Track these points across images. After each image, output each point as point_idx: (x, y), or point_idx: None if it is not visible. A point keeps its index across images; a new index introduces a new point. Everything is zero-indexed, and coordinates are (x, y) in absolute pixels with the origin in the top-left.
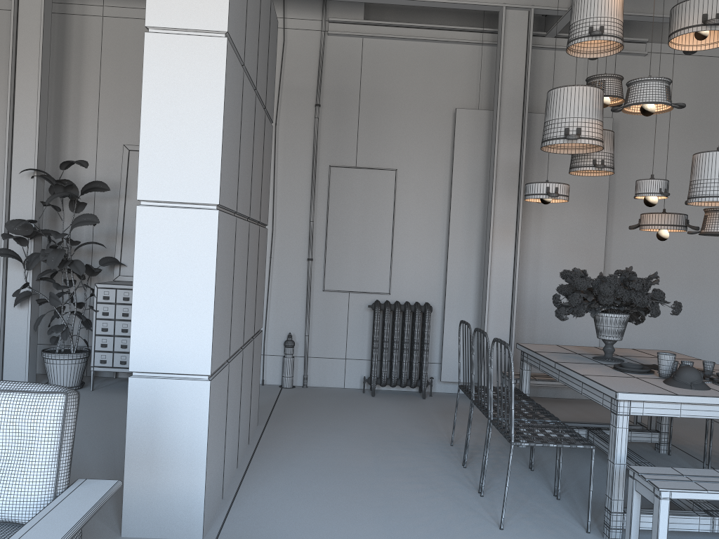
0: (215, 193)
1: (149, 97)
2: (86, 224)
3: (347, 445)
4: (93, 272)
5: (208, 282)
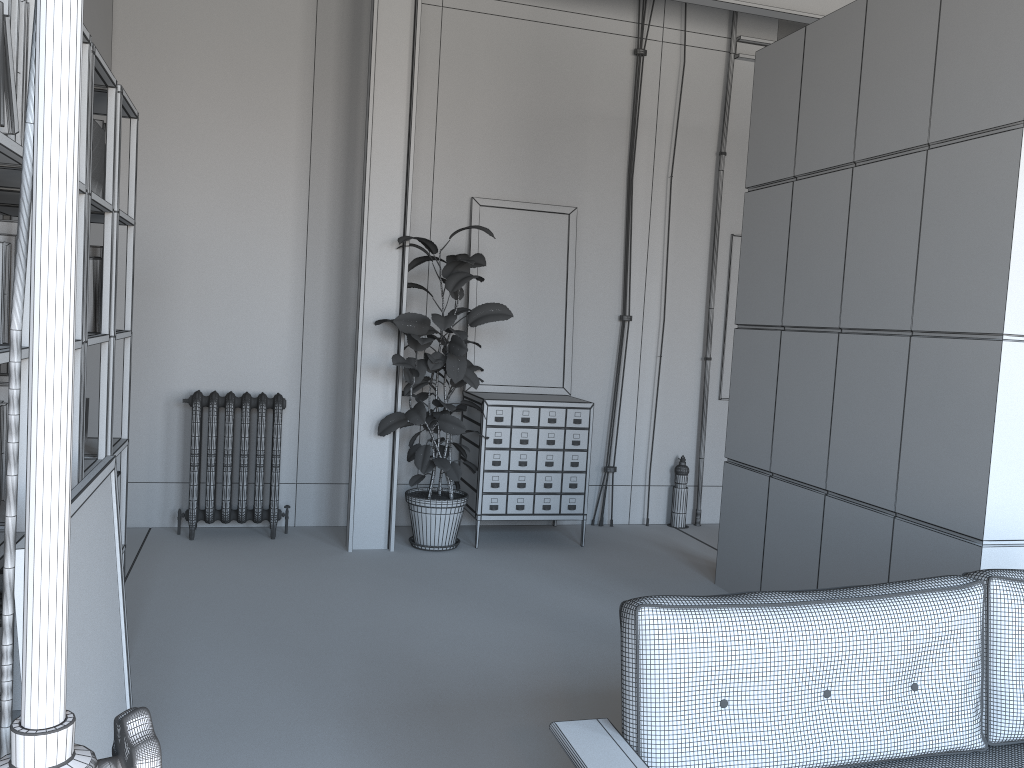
0: None
1: (1023, 208)
2: (500, 318)
3: None
4: (460, 382)
5: None
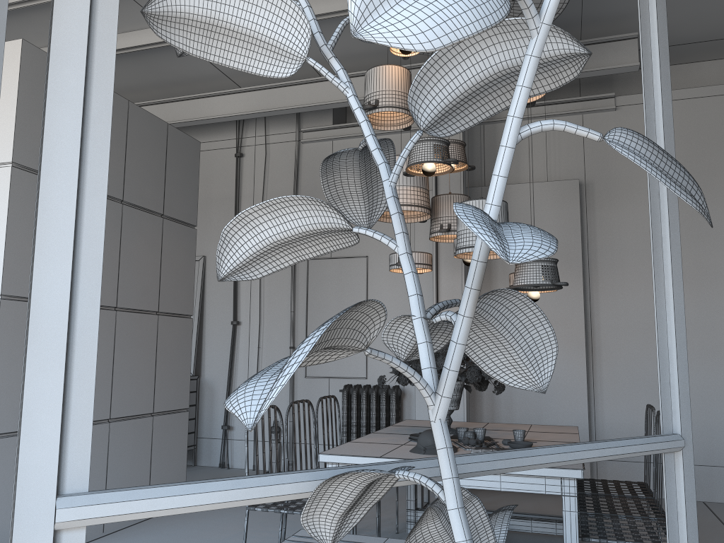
0: None
1: None
2: None
3: (234, 521)
4: None
5: None
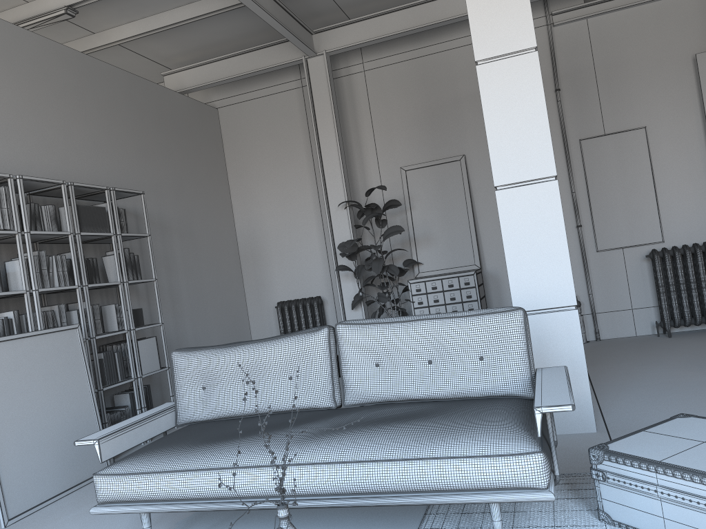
0: (552, 167)
1: (488, 110)
2: (395, 234)
3: (672, 370)
4: (401, 273)
5: (560, 235)
